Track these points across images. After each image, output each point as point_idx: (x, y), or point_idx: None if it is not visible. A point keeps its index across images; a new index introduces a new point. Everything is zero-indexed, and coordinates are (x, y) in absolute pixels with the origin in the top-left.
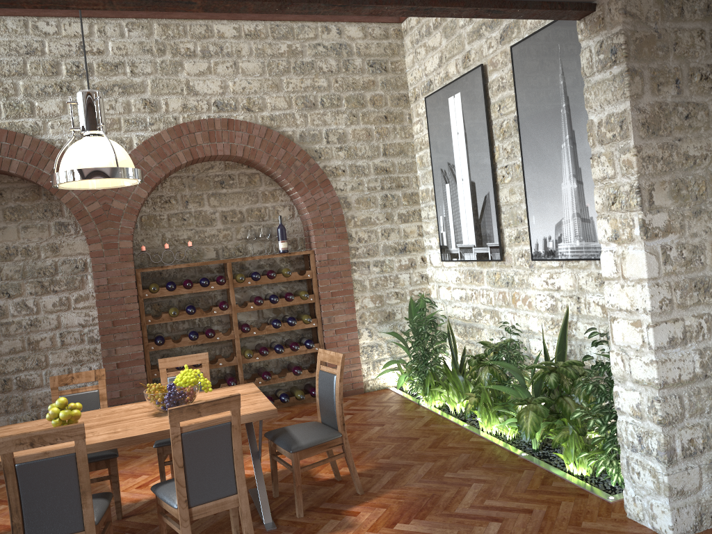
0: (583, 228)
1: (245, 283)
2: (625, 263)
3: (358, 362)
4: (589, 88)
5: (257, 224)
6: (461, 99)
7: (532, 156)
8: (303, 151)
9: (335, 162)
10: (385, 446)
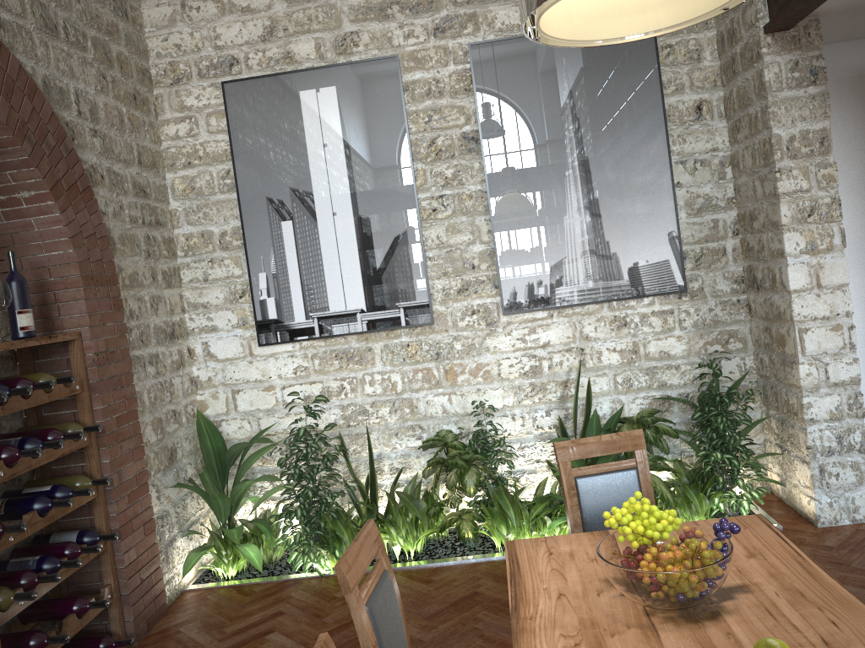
0: (600, 266)
1: None
2: (823, 272)
3: (157, 553)
4: (777, 102)
5: None
6: (339, 96)
7: (510, 184)
8: (56, 118)
9: (89, 156)
10: (476, 618)
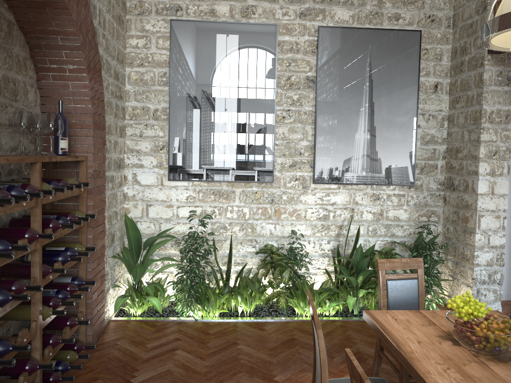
0: (370, 164)
1: (47, 197)
2: (496, 186)
3: (104, 296)
4: (488, 92)
5: (10, 104)
6: (239, 41)
7: (329, 110)
8: (92, 23)
9: (100, 50)
10: (299, 352)
